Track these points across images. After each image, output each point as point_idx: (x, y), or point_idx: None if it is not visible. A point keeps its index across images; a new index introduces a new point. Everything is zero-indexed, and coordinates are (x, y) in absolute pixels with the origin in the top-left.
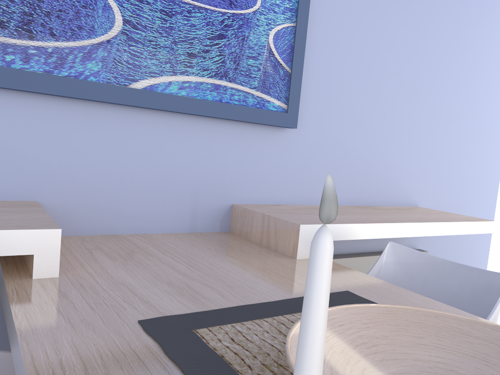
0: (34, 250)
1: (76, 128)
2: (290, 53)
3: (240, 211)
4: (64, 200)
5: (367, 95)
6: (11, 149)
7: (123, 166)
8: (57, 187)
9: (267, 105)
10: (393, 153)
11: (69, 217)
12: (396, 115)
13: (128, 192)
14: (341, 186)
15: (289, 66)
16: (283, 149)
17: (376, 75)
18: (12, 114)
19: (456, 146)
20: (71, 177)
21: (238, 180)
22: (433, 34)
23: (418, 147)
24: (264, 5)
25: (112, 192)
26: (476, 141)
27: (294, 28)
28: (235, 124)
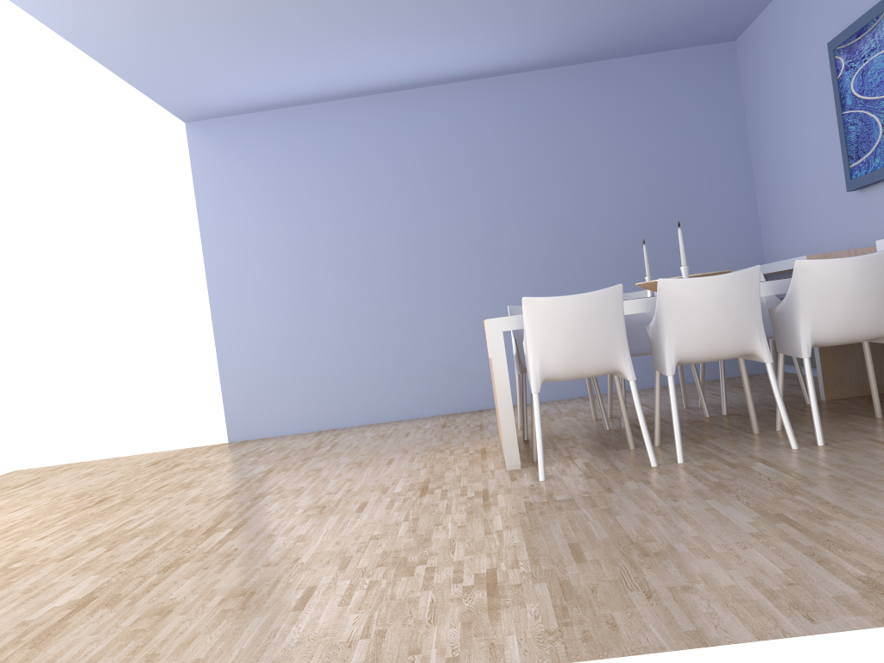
0: None
1: None
2: None
3: None
4: None
5: None
6: (875, 217)
7: None
8: None
9: None
10: None
11: None
12: None
13: None
14: None
15: None
16: None
17: None
18: (872, 198)
19: None
20: None
21: None
22: None
23: None
24: None
25: None
26: None
27: None
28: None
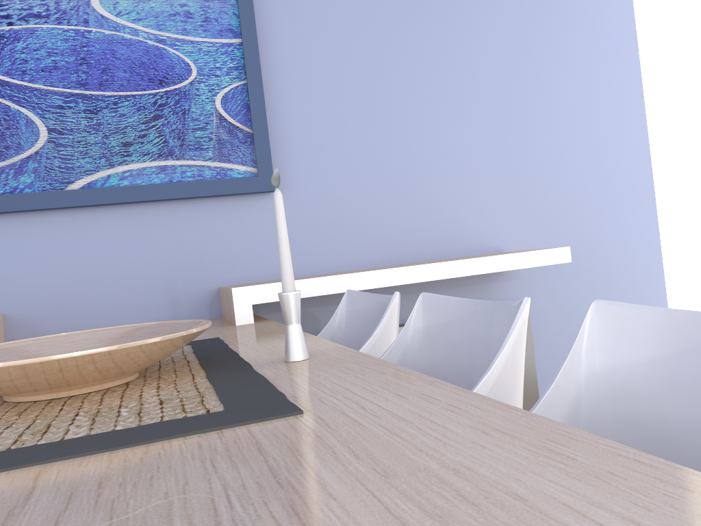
0: None
1: (28, 239)
2: (246, 113)
3: (221, 292)
4: (29, 309)
5: (380, 132)
6: None
7: (83, 267)
8: (20, 298)
9: (229, 173)
10: (442, 192)
11: (37, 324)
12: (434, 146)
13: (93, 291)
14: (368, 245)
15: (249, 126)
16: (273, 217)
17: (388, 107)
18: None
19: (553, 164)
20: (31, 286)
21: (220, 261)
22: (468, 36)
23: (482, 177)
24: (201, 73)
25: (76, 294)
26: (588, 150)
27: (245, 85)
28: (203, 202)
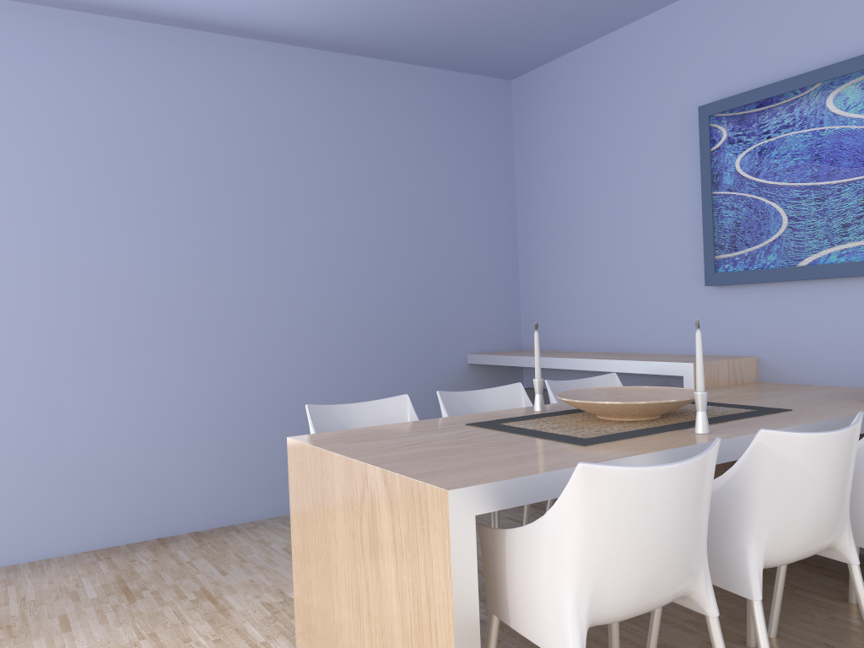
0: (683, 374)
1: (776, 302)
2: None
3: None
4: (773, 356)
5: None
6: (741, 321)
7: (811, 328)
8: (768, 346)
9: None
10: None
11: (777, 368)
12: None
13: (817, 349)
14: None
15: None
16: None
17: None
18: (739, 299)
19: None
20: (775, 339)
21: None
22: None
23: None
24: None
25: (805, 350)
26: None
27: None
28: None
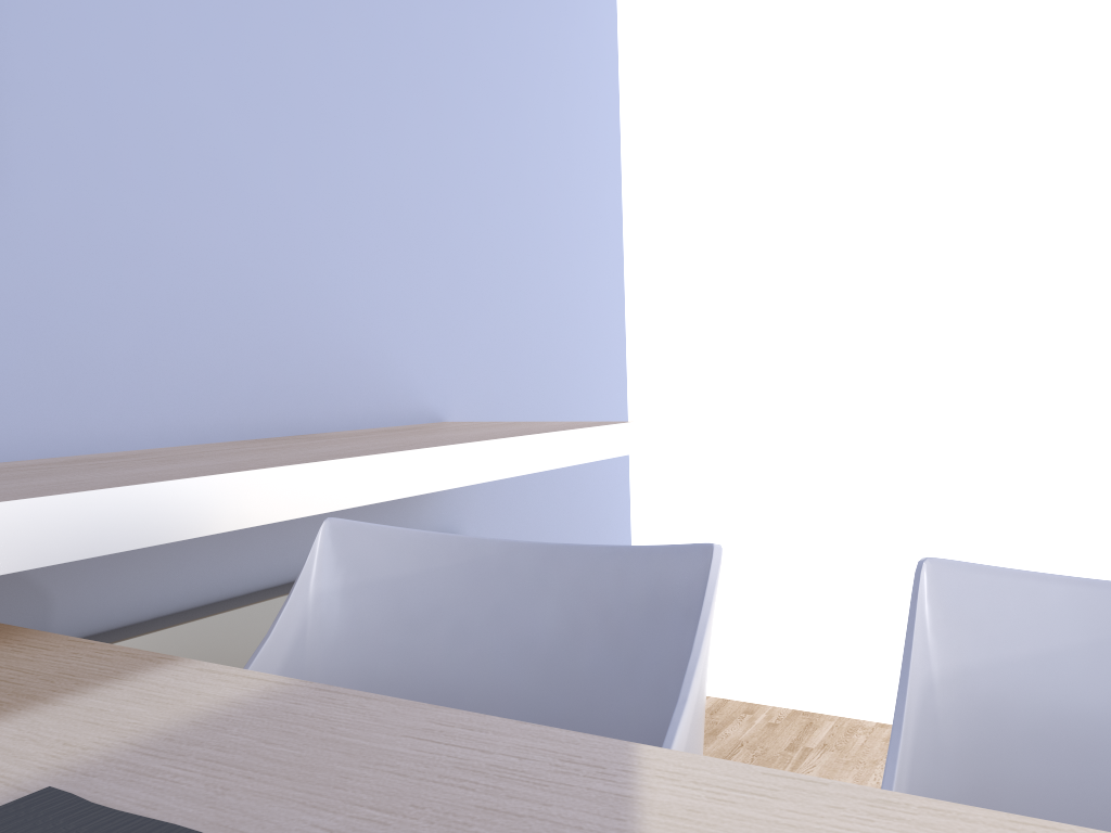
0: None
1: None
2: None
3: None
4: None
5: (234, 93)
6: None
7: None
8: None
9: None
10: (350, 275)
11: None
12: (341, 164)
13: None
14: (190, 383)
15: None
16: None
17: (255, 36)
18: None
19: (517, 256)
20: None
21: None
22: None
23: (418, 258)
24: None
25: None
26: (561, 243)
27: None
28: None
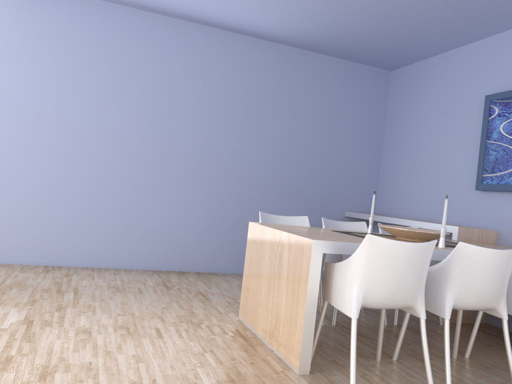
0: (452, 231)
1: (511, 203)
2: None
3: None
4: (506, 231)
5: None
6: (492, 211)
7: None
8: (504, 226)
9: None
10: None
11: (507, 238)
12: None
13: None
14: None
15: None
16: None
17: None
18: (493, 199)
19: None
20: (508, 222)
21: None
22: None
23: None
24: None
25: None
26: None
27: None
28: None
